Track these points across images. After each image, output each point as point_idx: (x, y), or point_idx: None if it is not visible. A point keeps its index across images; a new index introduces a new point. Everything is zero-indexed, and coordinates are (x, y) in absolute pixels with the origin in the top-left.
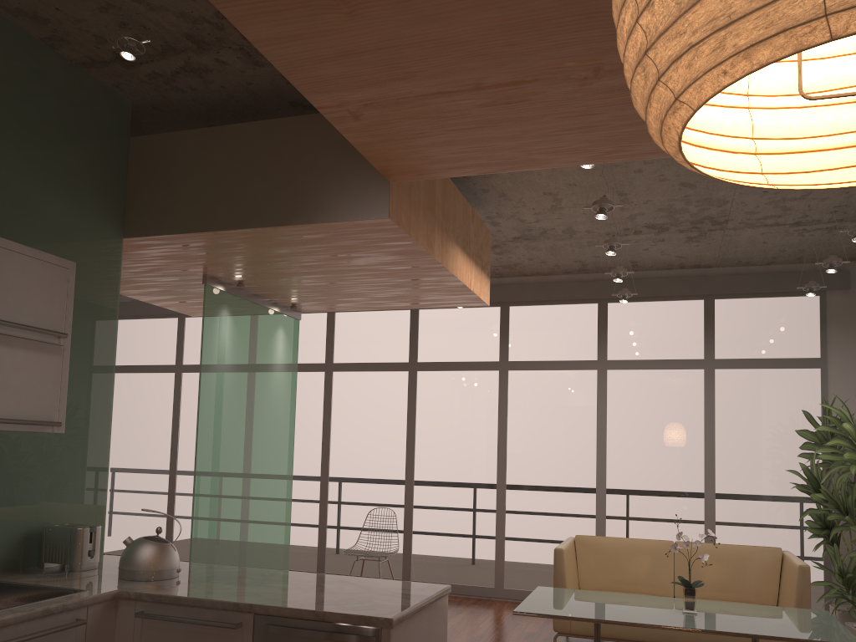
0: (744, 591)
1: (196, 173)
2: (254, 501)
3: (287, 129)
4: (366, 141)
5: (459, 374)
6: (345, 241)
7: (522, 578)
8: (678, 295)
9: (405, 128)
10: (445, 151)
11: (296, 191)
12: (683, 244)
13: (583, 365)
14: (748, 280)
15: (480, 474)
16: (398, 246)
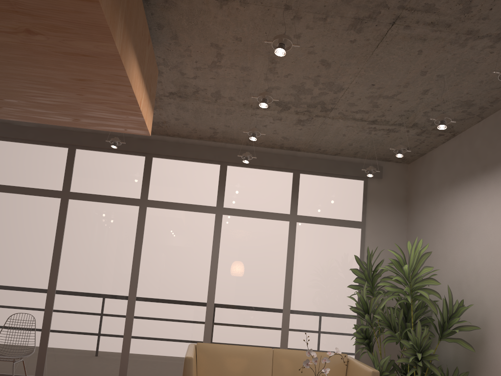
0: None
1: None
2: None
3: None
4: None
5: (105, 205)
6: None
7: (142, 373)
8: (276, 167)
9: None
10: None
11: None
12: (292, 126)
13: (205, 209)
14: (322, 163)
15: (115, 288)
16: (74, 5)
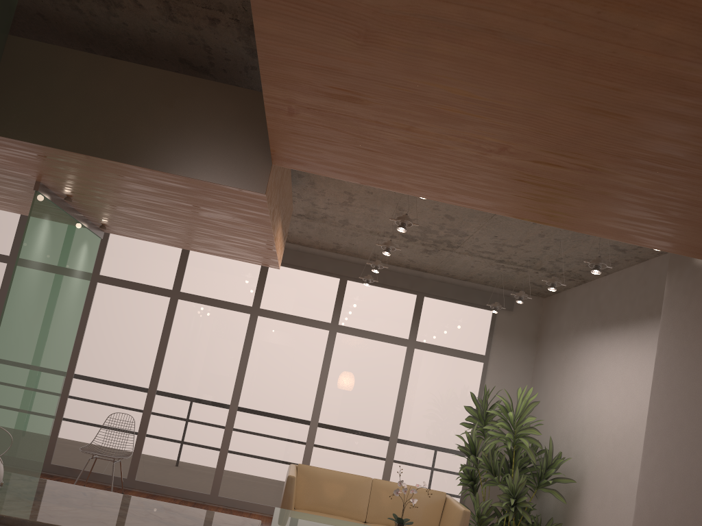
0: (416, 522)
1: (78, 94)
2: (29, 402)
3: (183, 86)
4: (282, 131)
5: (215, 309)
6: (208, 197)
7: (235, 489)
8: (400, 287)
9: (324, 134)
10: (340, 159)
11: (181, 144)
12: (418, 253)
13: (319, 325)
14: (450, 288)
15: (217, 397)
16: (250, 213)
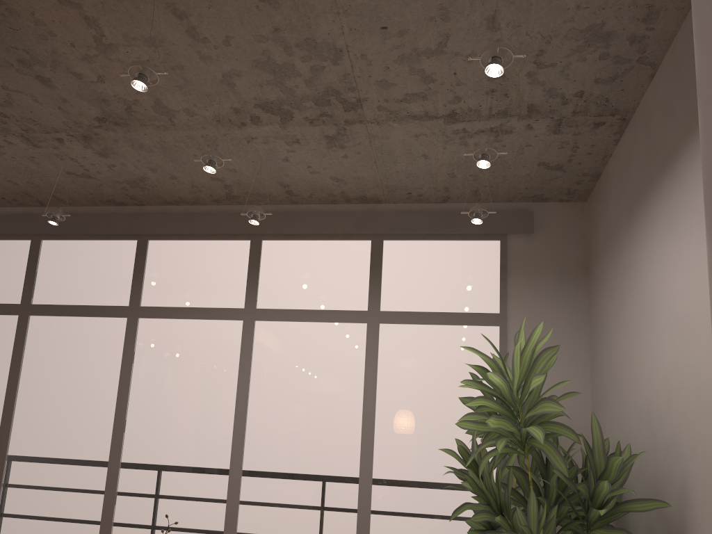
0: None
1: None
2: None
3: None
4: None
5: (79, 320)
6: None
7: None
8: (342, 233)
9: None
10: None
11: None
12: (327, 152)
13: (227, 314)
14: (421, 218)
15: (90, 449)
16: None
